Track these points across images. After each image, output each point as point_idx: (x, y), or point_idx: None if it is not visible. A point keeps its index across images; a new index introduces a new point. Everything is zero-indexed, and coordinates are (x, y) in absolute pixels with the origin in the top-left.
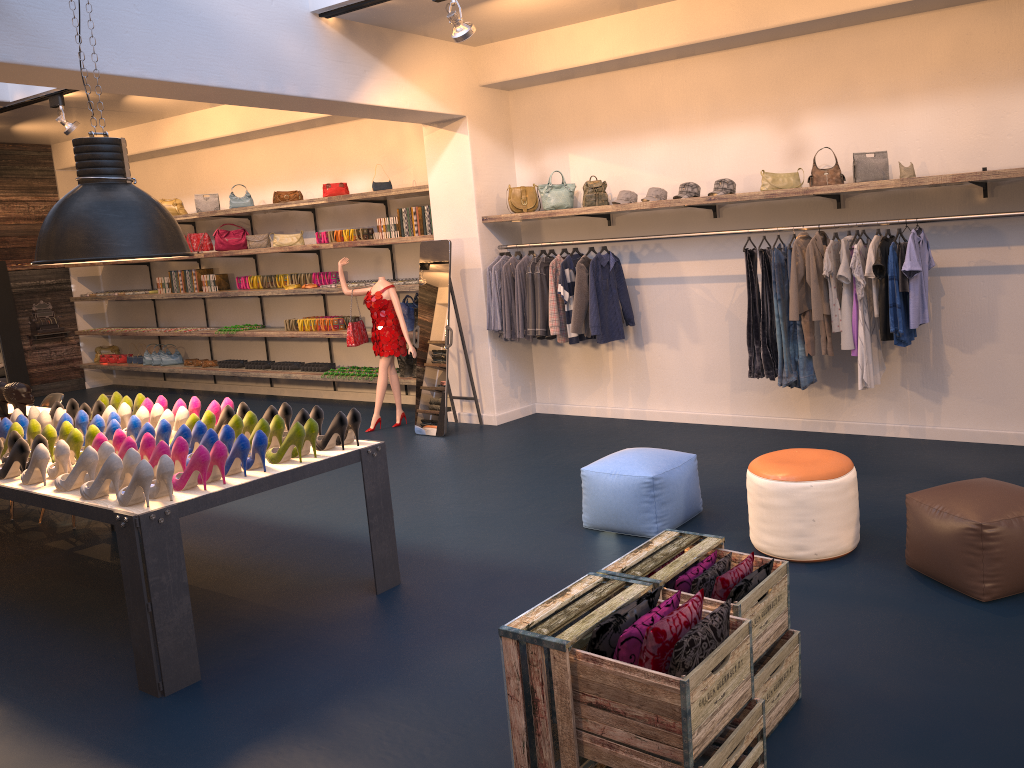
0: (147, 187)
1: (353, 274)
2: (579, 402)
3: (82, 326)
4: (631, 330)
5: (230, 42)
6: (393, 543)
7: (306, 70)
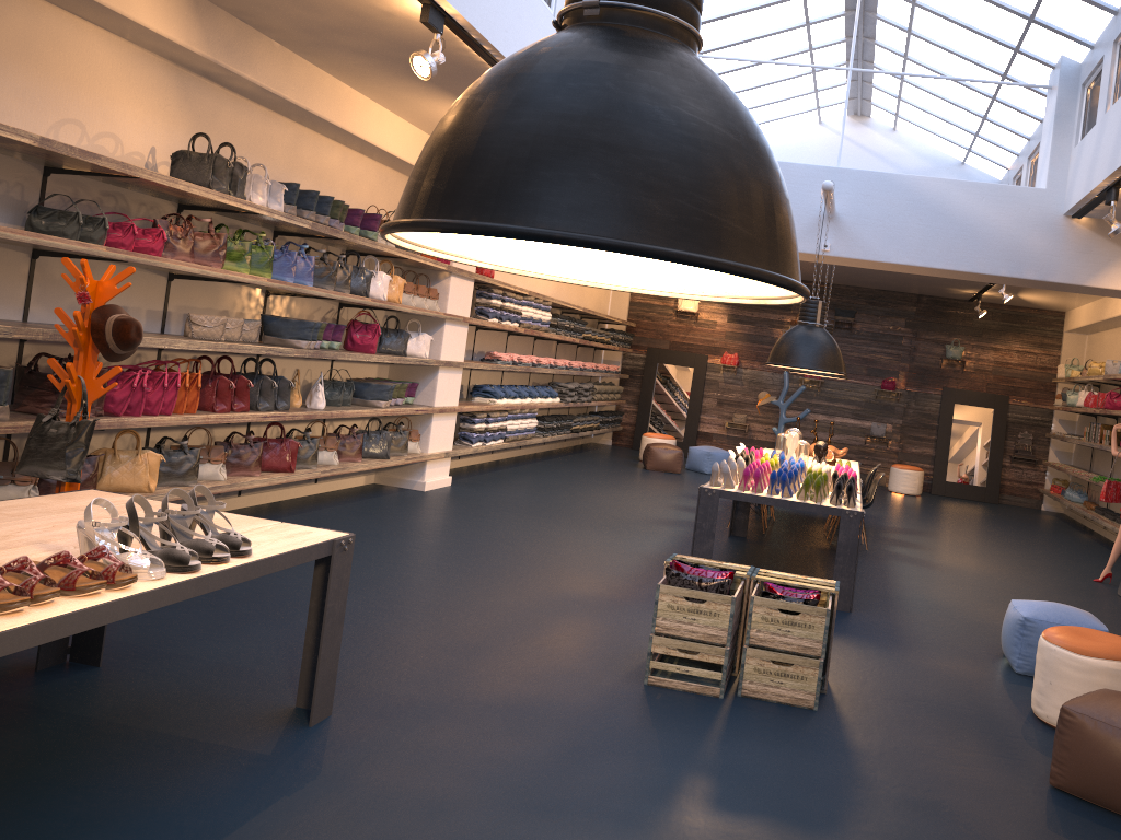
0: (1108, 351)
1: None
2: None
3: (1051, 459)
4: None
5: (984, 240)
6: (850, 582)
7: (1047, 260)
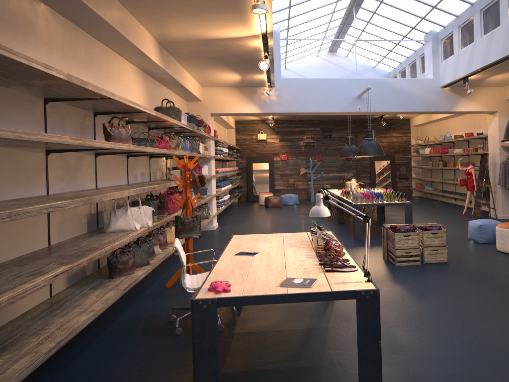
0: (431, 132)
1: (476, 163)
2: None
3: (413, 176)
4: None
5: (415, 99)
6: None
7: (437, 103)
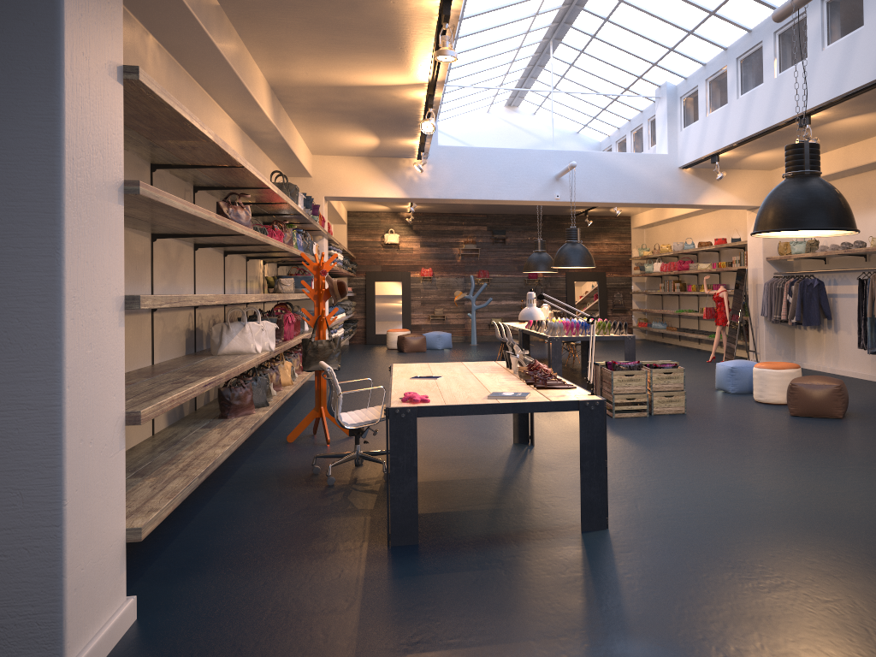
0: (664, 237)
1: (731, 286)
2: (811, 362)
3: (634, 307)
4: (832, 322)
5: (640, 185)
6: None
7: (673, 192)
